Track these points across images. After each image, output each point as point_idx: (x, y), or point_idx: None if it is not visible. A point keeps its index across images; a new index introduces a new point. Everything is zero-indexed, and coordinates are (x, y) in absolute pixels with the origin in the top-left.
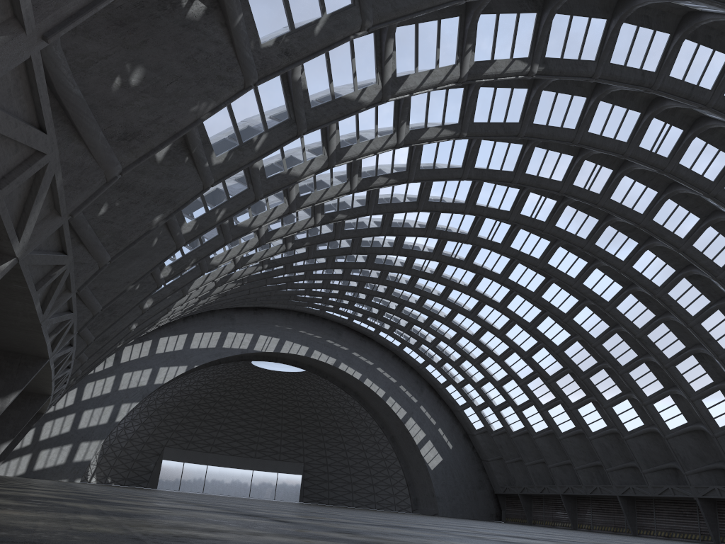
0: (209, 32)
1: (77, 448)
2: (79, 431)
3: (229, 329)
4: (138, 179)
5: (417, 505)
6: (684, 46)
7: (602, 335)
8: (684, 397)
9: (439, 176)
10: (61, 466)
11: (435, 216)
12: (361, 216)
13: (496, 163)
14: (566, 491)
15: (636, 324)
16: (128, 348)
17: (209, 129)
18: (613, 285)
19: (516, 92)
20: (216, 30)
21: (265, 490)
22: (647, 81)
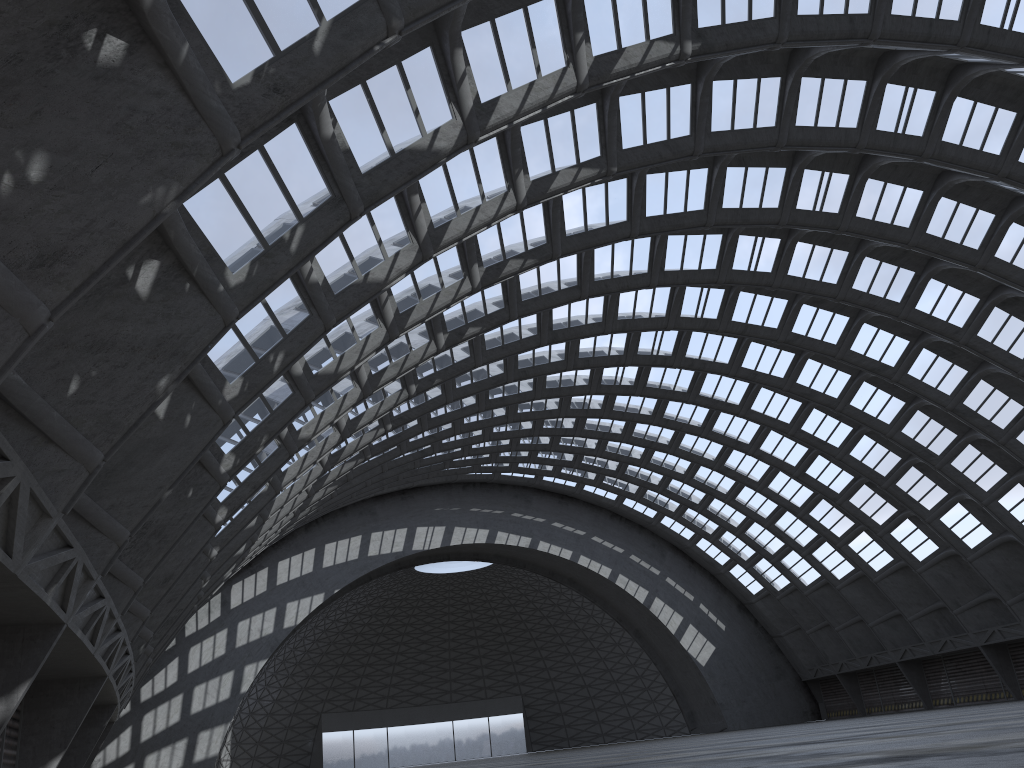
0: (141, 80)
1: (195, 741)
2: (193, 716)
3: (371, 528)
4: (118, 330)
5: (695, 721)
6: None
7: (897, 418)
8: None
9: (597, 240)
10: None
11: (613, 301)
12: (502, 324)
13: (676, 204)
14: (904, 655)
15: (943, 389)
16: (237, 586)
17: (213, 236)
18: (895, 342)
19: (675, 92)
20: (152, 75)
21: (476, 745)
22: (860, 30)
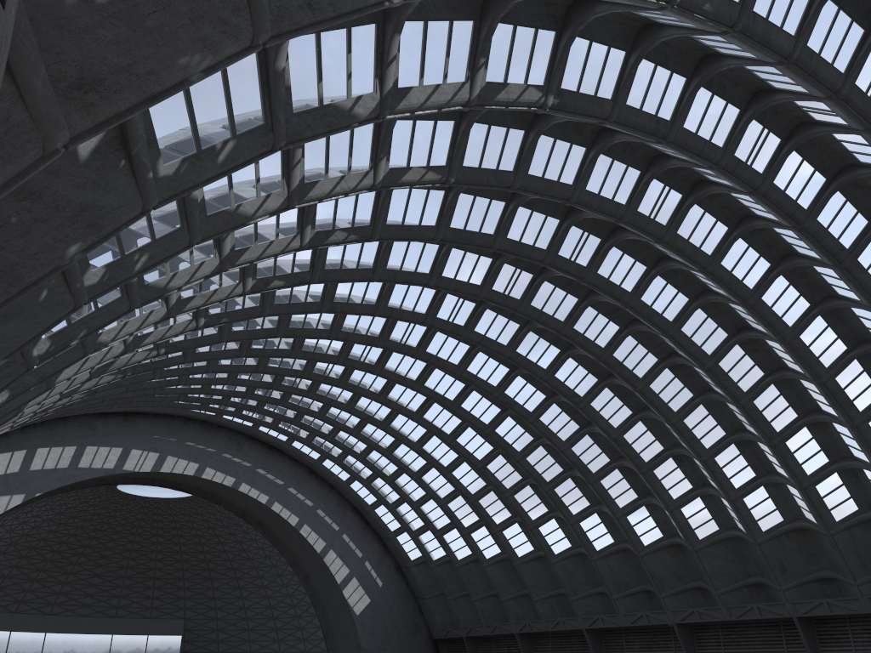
0: None
1: None
2: None
3: (88, 441)
4: (49, 184)
5: None
6: (699, 94)
7: (571, 437)
8: (661, 506)
9: (408, 235)
10: None
11: (388, 290)
12: (303, 284)
13: (475, 224)
14: (523, 628)
15: (612, 422)
16: None
17: (157, 124)
18: (588, 378)
19: (512, 133)
20: None
21: None
22: (661, 131)
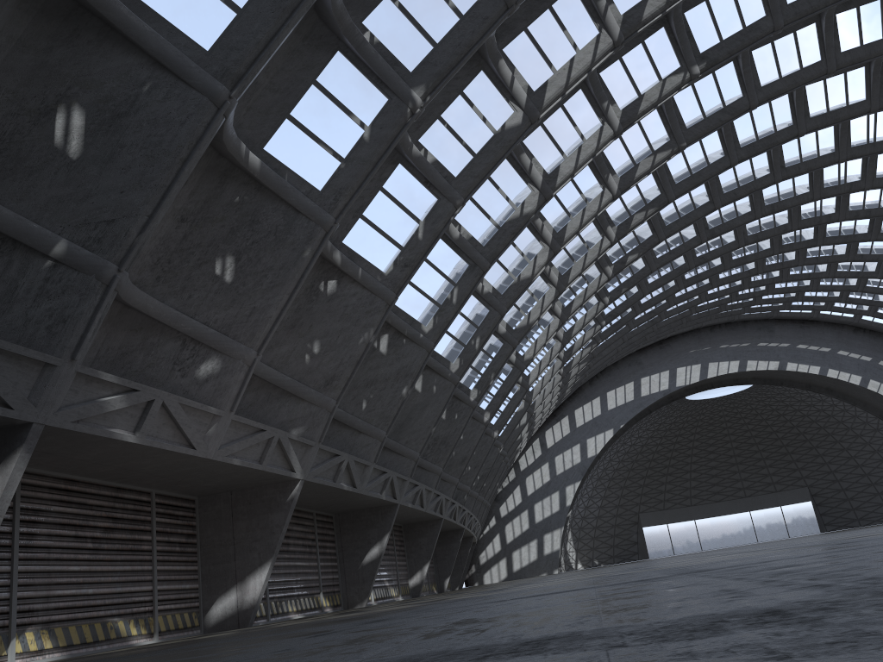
0: (346, 292)
1: (542, 541)
2: (537, 524)
3: (639, 375)
4: (377, 373)
5: None
6: None
7: None
8: None
9: (702, 178)
10: (536, 562)
11: (756, 193)
12: (654, 246)
13: (766, 129)
14: None
15: None
16: (549, 432)
17: (411, 311)
18: None
19: (720, 72)
20: (350, 287)
21: (774, 529)
22: None
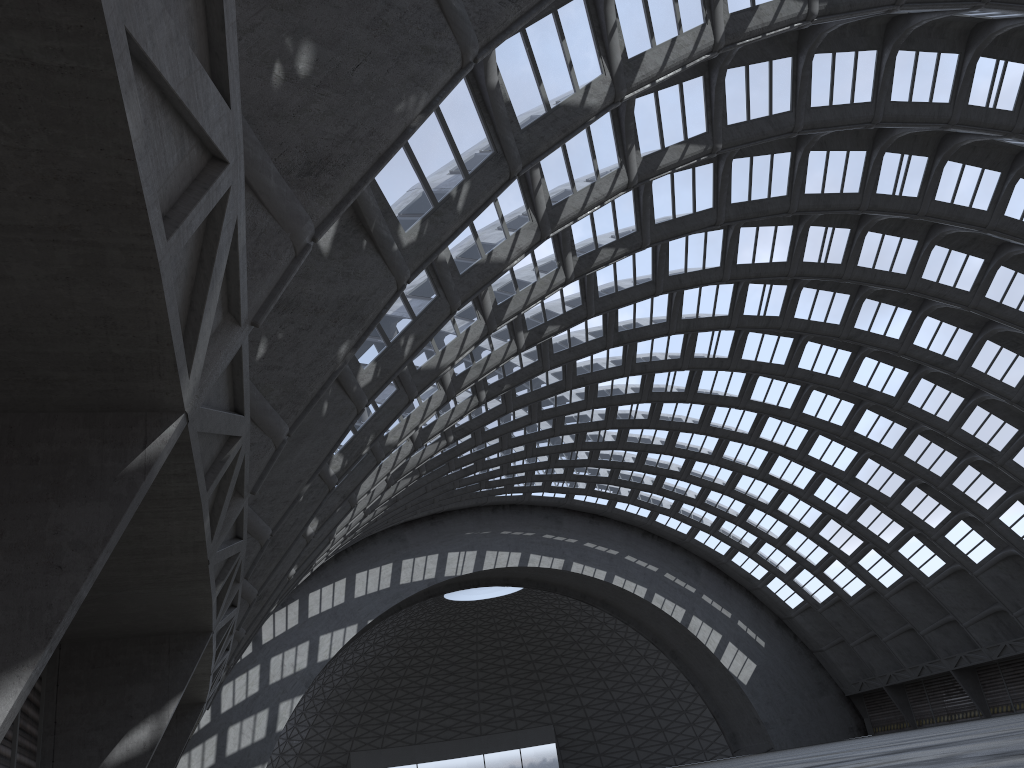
0: None
1: None
2: (229, 758)
3: (402, 555)
4: (302, 289)
5: (737, 743)
6: None
7: (957, 414)
8: None
9: (684, 228)
10: None
11: (677, 300)
12: (579, 322)
13: (760, 190)
14: (959, 663)
15: (1008, 382)
16: (268, 620)
17: (386, 190)
18: (958, 335)
19: (776, 66)
20: None
21: None
22: None
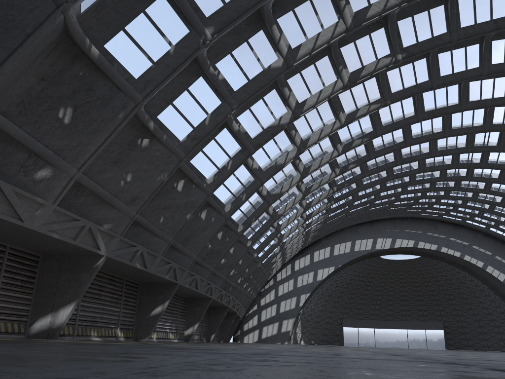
0: (154, 148)
1: (281, 324)
2: (280, 314)
3: (355, 238)
4: (173, 202)
5: None
6: None
7: None
8: None
9: (399, 126)
10: (275, 335)
11: (433, 142)
12: (366, 161)
13: (442, 103)
14: None
15: None
16: (297, 261)
17: (201, 169)
18: None
19: (417, 63)
20: (157, 145)
21: (419, 342)
22: (502, 25)
